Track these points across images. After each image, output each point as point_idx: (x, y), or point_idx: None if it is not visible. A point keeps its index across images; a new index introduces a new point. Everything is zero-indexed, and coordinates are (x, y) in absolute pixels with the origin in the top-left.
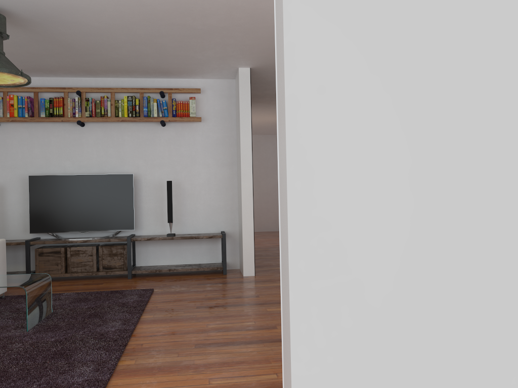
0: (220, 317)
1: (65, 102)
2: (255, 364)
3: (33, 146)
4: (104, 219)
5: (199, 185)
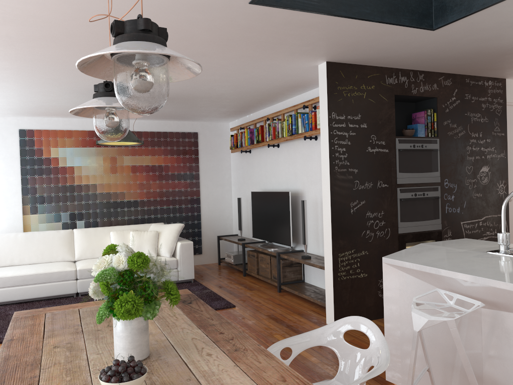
0: None
1: (264, 129)
2: None
3: (261, 167)
4: (278, 232)
5: None
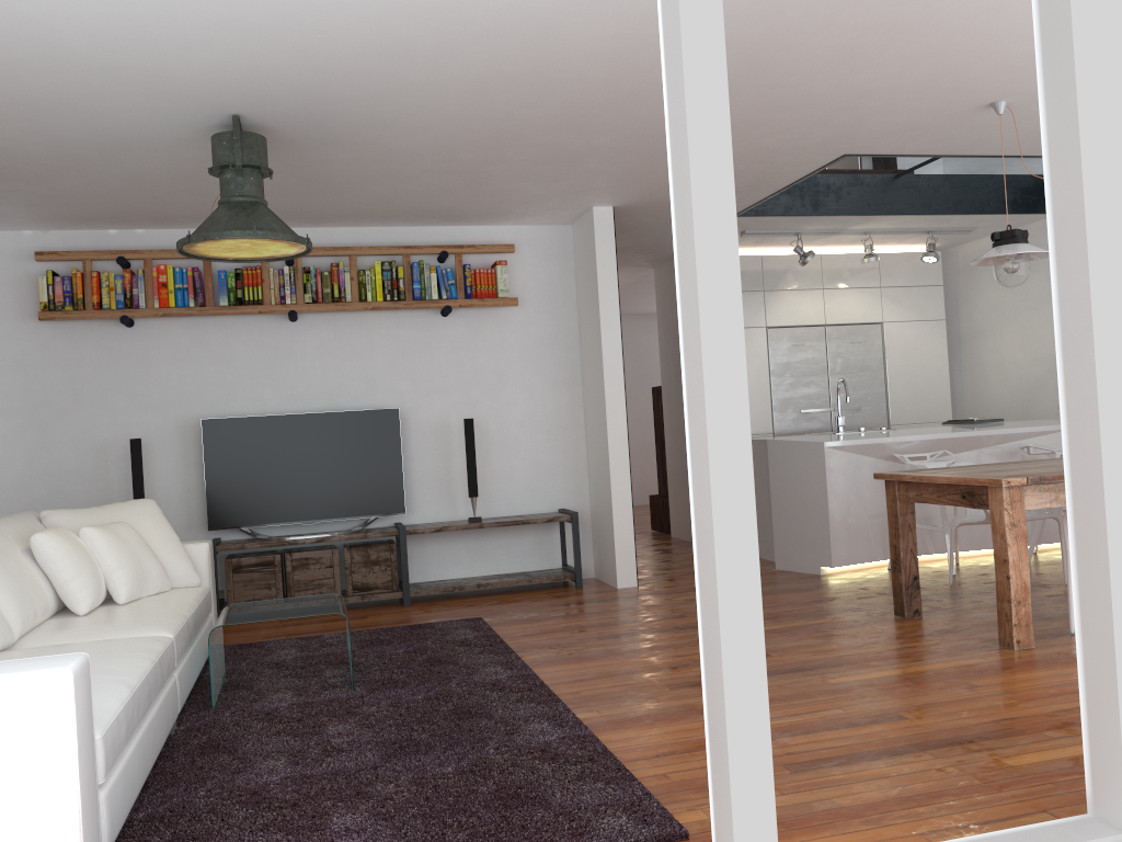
0: (658, 648)
1: (264, 277)
2: (793, 700)
3: (199, 363)
4: (348, 495)
5: (514, 425)
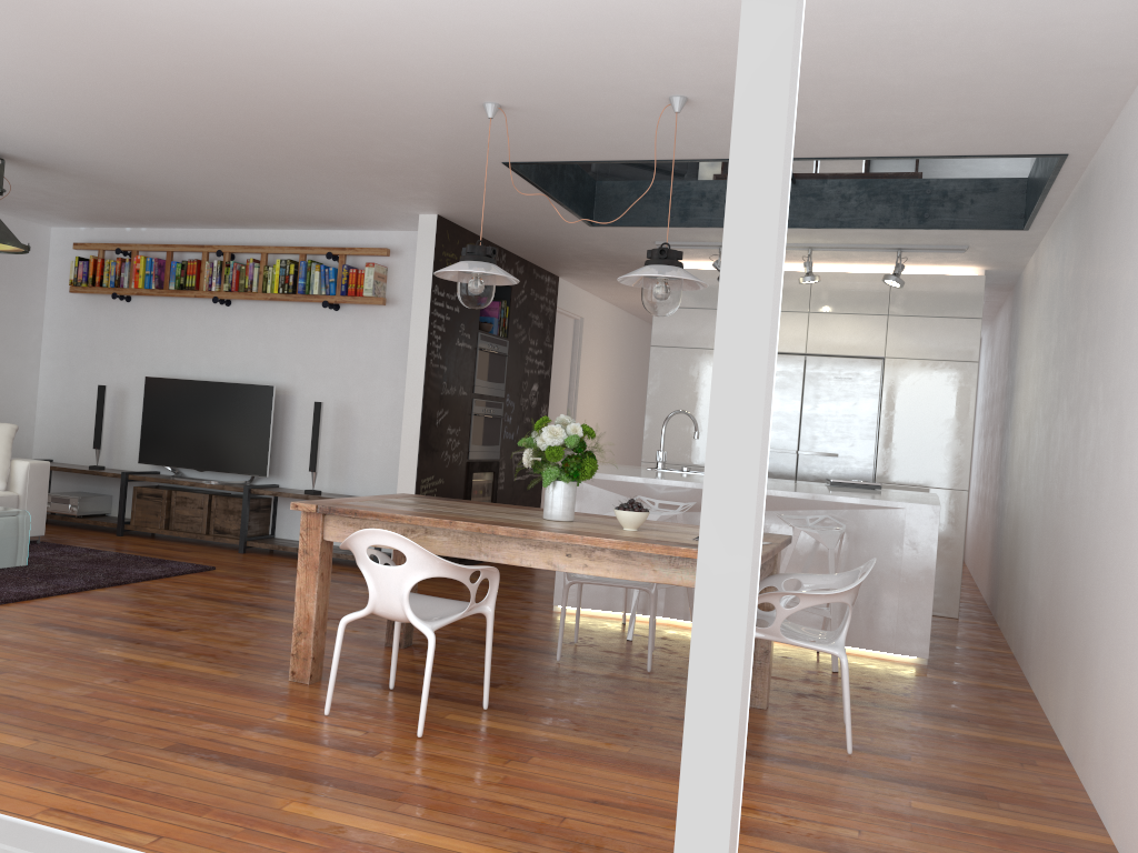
0: (168, 608)
1: (202, 268)
2: (24, 649)
3: (165, 333)
4: (229, 453)
5: (378, 414)
